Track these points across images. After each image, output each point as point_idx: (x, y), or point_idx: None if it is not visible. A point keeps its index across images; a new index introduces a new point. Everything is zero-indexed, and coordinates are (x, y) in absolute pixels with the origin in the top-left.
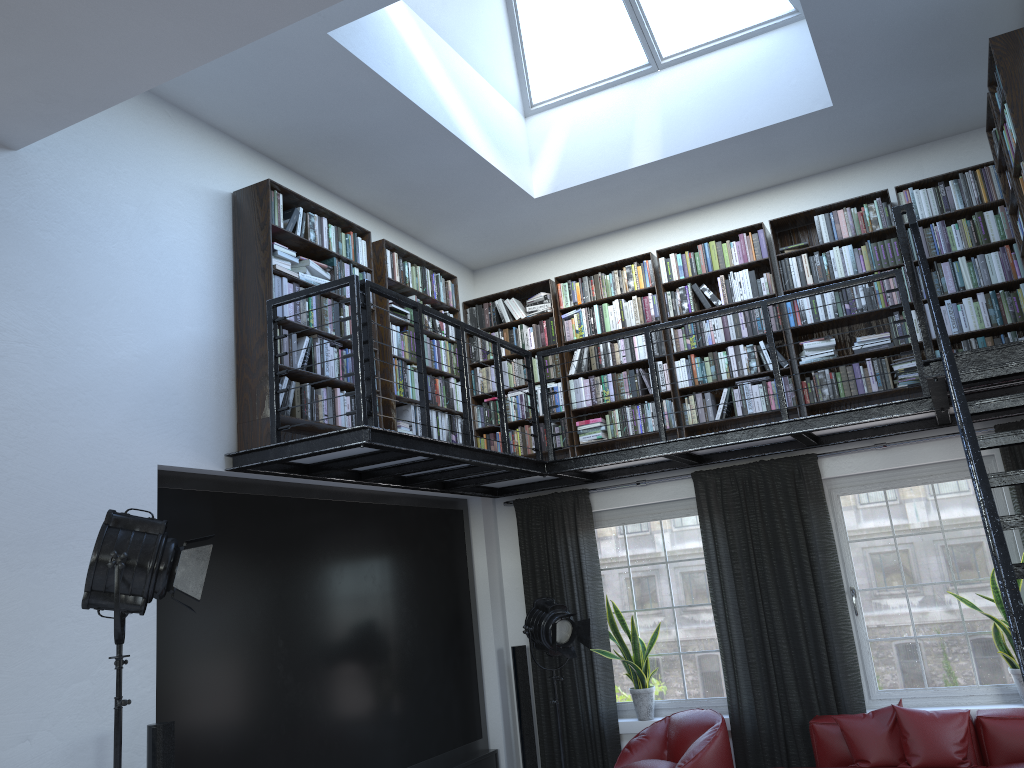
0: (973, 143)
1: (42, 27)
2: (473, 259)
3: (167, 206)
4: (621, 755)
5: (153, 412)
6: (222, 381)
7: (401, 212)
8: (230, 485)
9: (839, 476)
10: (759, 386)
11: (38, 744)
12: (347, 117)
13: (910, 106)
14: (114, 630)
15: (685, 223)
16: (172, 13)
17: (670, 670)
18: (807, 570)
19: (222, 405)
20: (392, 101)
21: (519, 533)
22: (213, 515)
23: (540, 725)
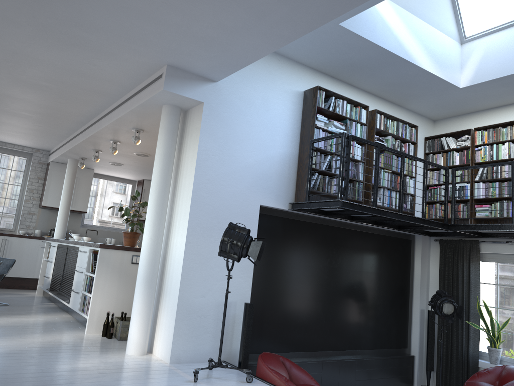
0: None
1: (216, 44)
2: (432, 115)
3: (274, 99)
4: (472, 376)
5: (260, 184)
6: (290, 172)
7: (389, 94)
8: (291, 215)
9: None
10: None
11: (207, 299)
12: (355, 56)
13: None
14: (226, 266)
15: None
16: (258, 36)
17: (513, 343)
18: None
19: (289, 182)
20: (374, 48)
21: (439, 256)
22: (282, 227)
23: (438, 351)
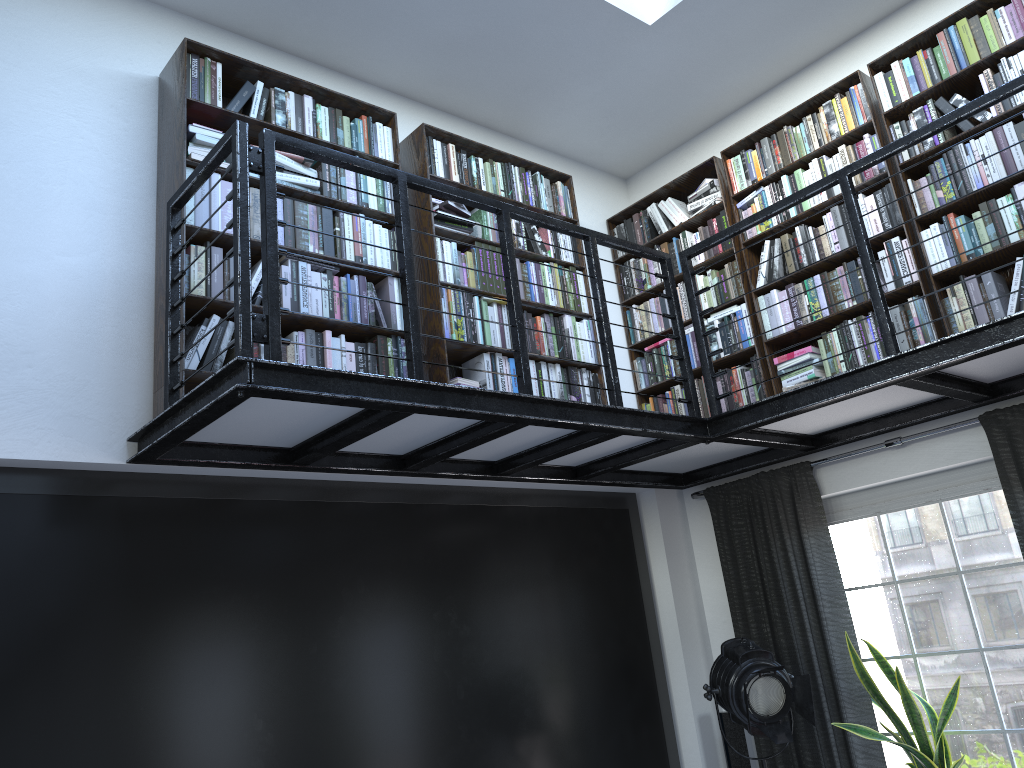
0: None
1: None
2: (615, 159)
3: (28, 93)
4: None
5: None
6: (127, 333)
7: (469, 94)
8: (159, 486)
9: None
10: None
11: None
12: None
13: None
14: None
15: (918, 16)
16: None
17: (990, 760)
18: None
19: (126, 367)
20: None
21: (716, 538)
22: (122, 532)
23: None
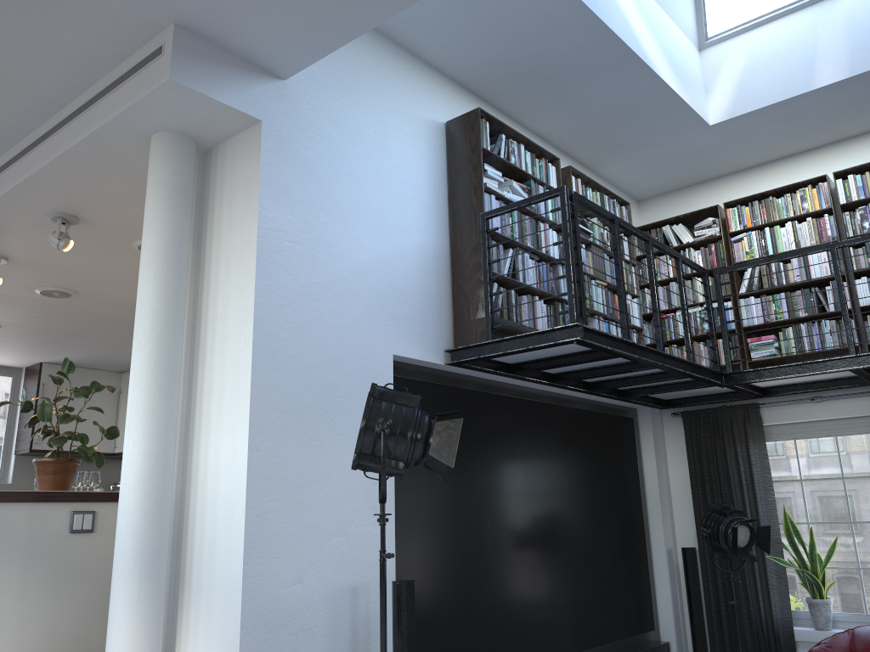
0: None
1: None
2: (640, 189)
3: (396, 132)
4: None
5: (389, 308)
6: (440, 286)
7: (581, 143)
8: (446, 378)
9: None
10: None
11: (307, 587)
12: (548, 49)
13: None
14: (381, 489)
15: (861, 146)
16: None
17: (848, 584)
18: None
19: (441, 307)
20: (591, 30)
21: (687, 442)
22: (433, 403)
23: (710, 624)
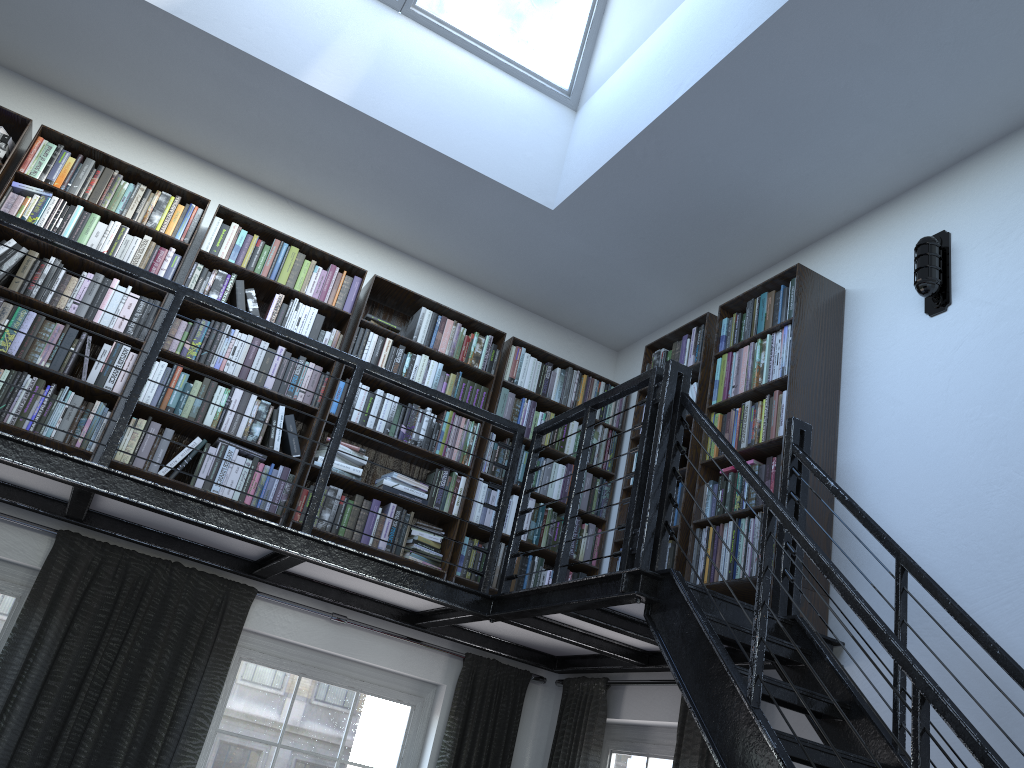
0: (577, 348)
1: None
2: None
3: None
4: None
5: None
6: None
7: None
8: None
9: (258, 632)
10: (247, 462)
11: None
12: None
13: (589, 271)
14: None
15: (262, 204)
16: None
17: None
18: (153, 758)
19: None
20: None
21: None
22: None
23: None
